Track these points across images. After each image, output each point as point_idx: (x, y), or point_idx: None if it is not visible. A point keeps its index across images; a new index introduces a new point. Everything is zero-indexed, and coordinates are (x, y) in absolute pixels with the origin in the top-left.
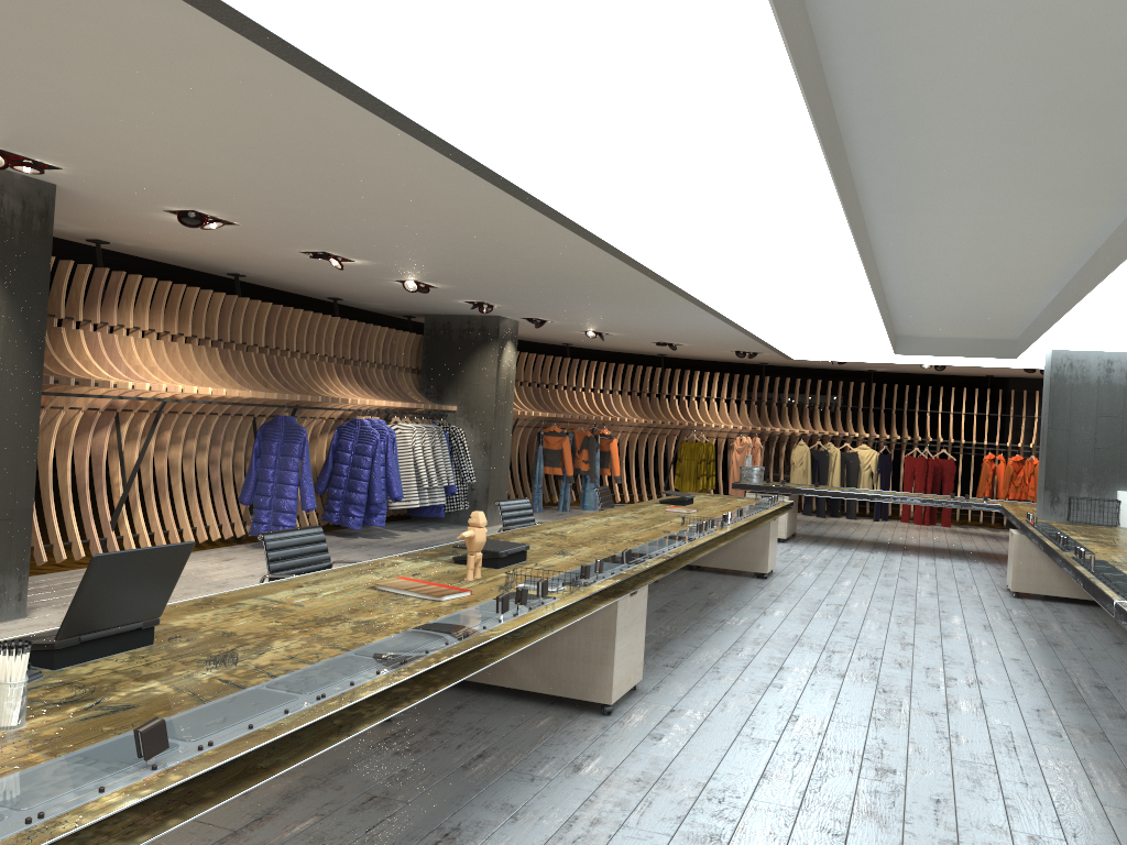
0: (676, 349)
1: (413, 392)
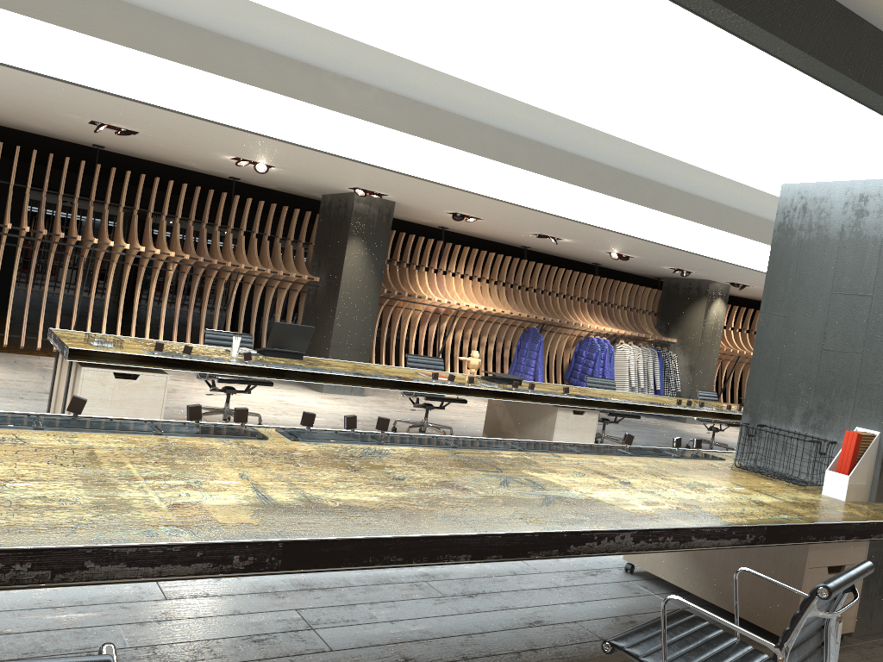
0: None
1: (651, 328)
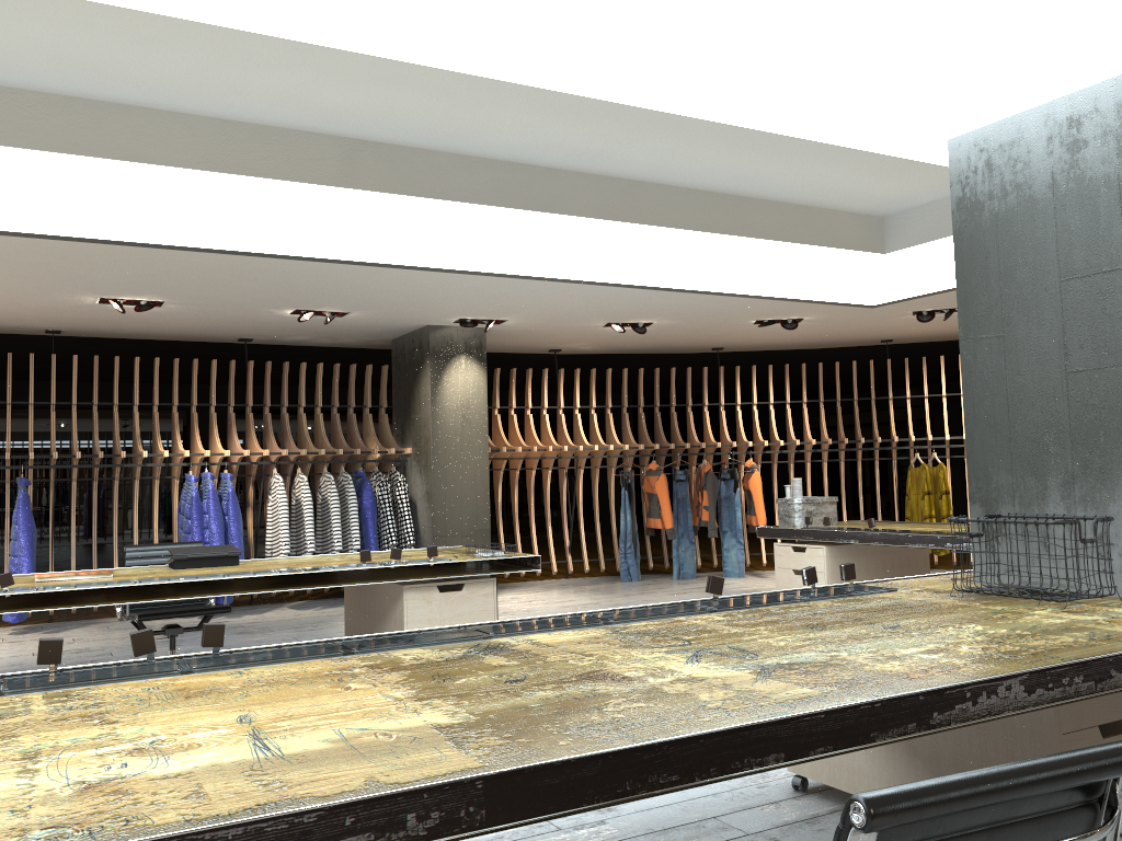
0: (795, 327)
1: (387, 436)
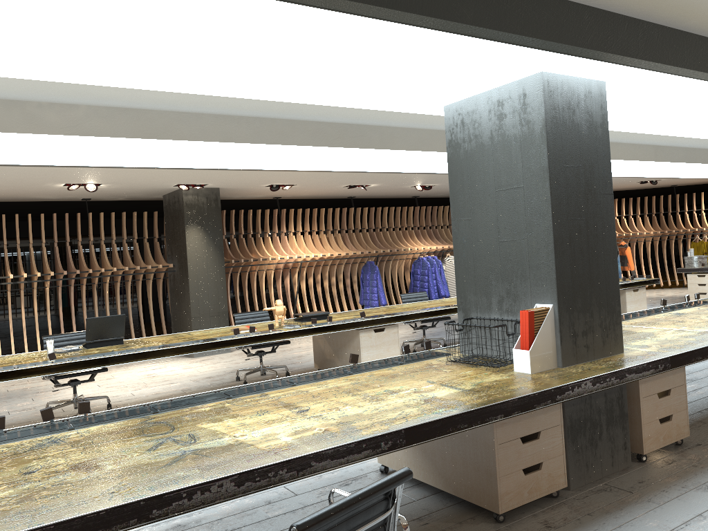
0: (656, 183)
1: None
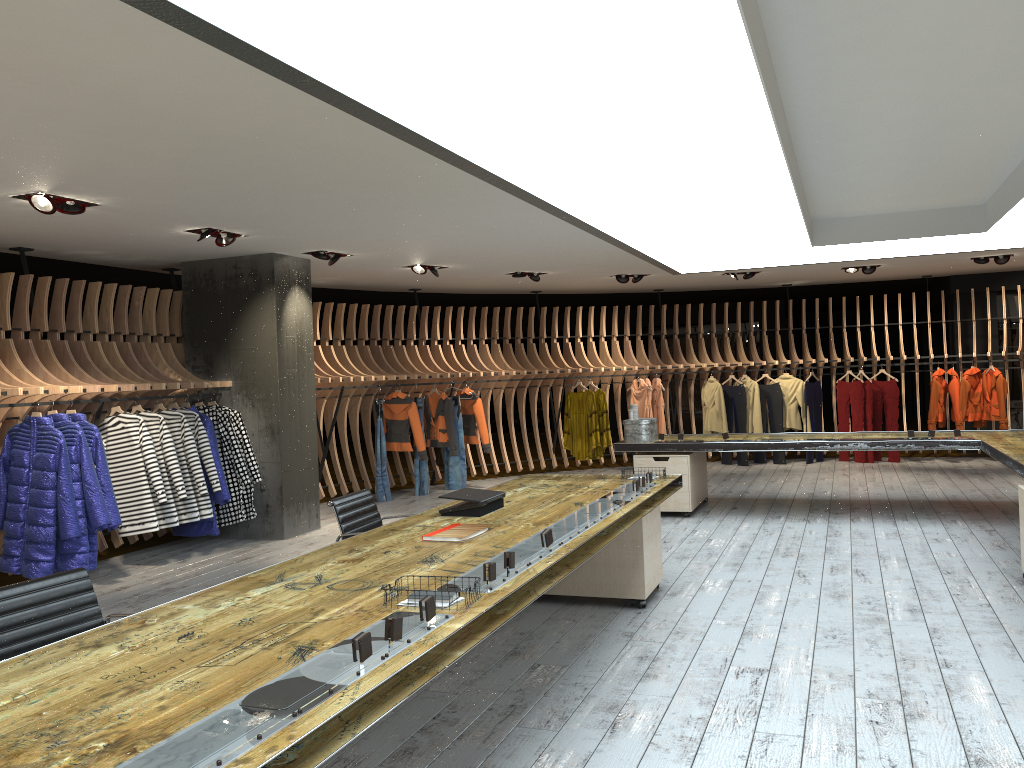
0: (539, 279)
1: (176, 367)
